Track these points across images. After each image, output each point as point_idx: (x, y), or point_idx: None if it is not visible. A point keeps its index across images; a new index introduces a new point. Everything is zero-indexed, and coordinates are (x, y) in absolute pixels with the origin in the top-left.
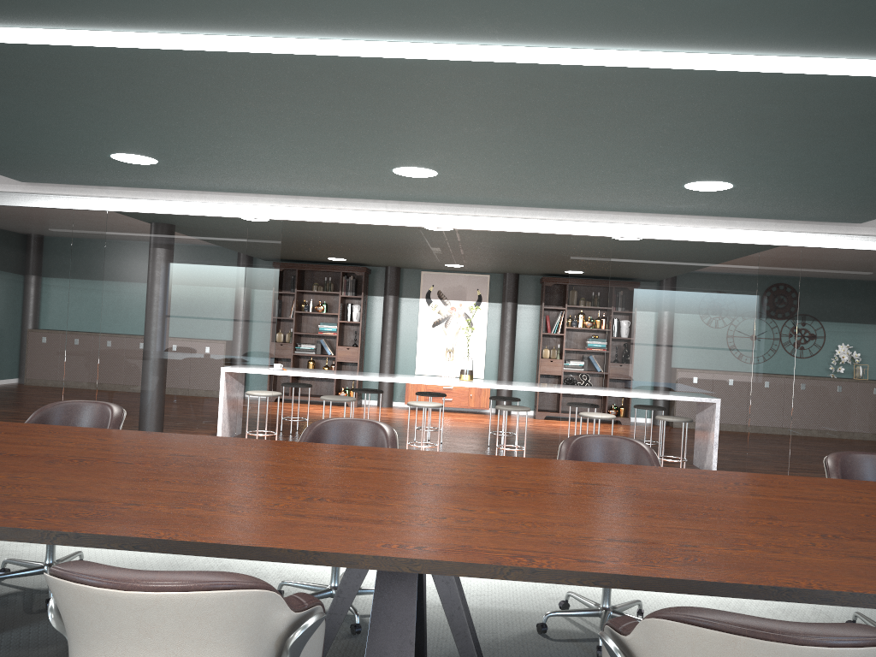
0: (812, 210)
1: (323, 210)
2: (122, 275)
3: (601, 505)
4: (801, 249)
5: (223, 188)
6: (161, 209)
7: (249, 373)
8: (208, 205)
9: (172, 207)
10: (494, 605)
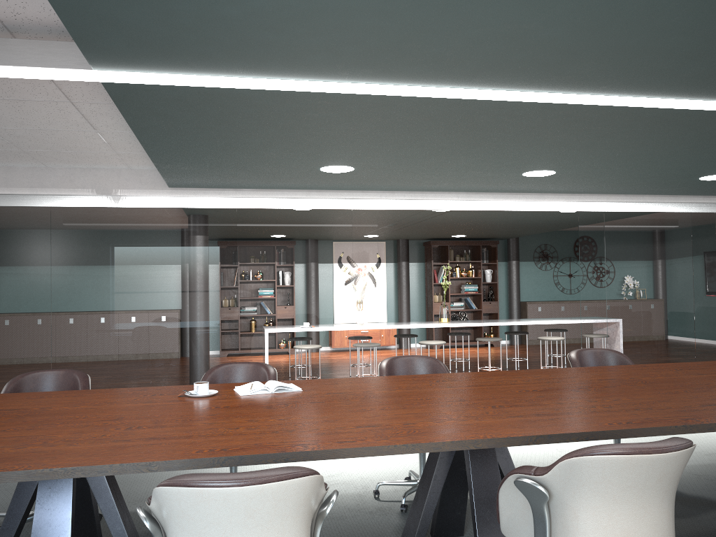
0: None
1: (409, 200)
2: (254, 260)
3: None
4: (714, 214)
5: (346, 187)
6: (283, 205)
7: (361, 329)
8: (320, 201)
9: (292, 203)
10: (688, 463)
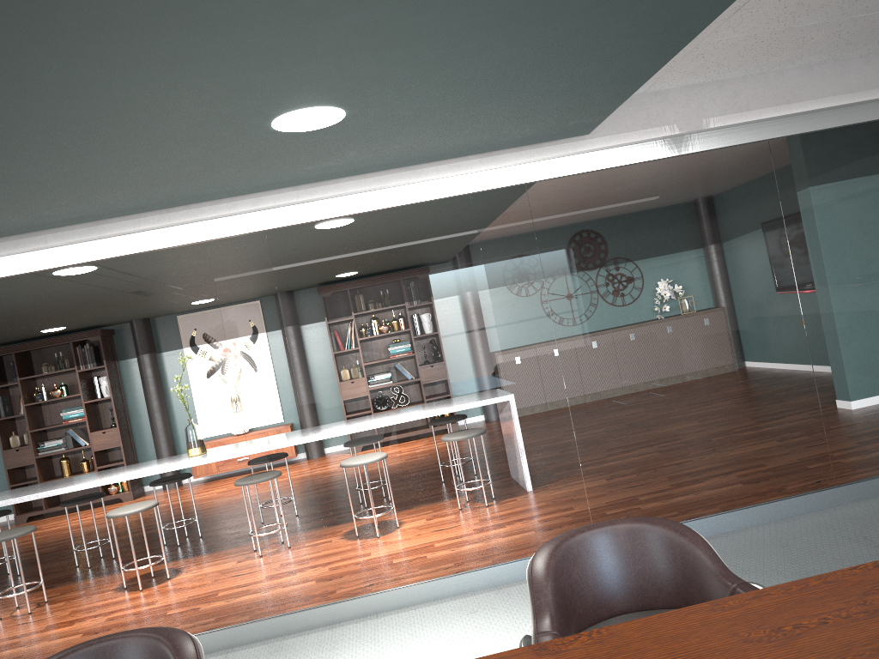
0: (506, 127)
1: None
2: None
3: None
4: (525, 187)
5: None
6: None
7: None
8: None
9: None
10: None
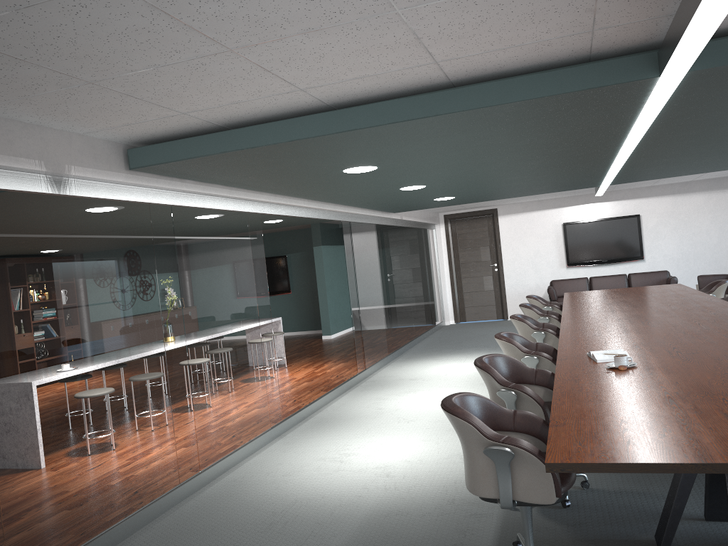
0: (414, 207)
1: (277, 205)
2: (192, 272)
3: (642, 301)
4: (380, 225)
5: (269, 187)
6: (207, 203)
7: (264, 343)
8: (231, 201)
9: (213, 202)
10: None
